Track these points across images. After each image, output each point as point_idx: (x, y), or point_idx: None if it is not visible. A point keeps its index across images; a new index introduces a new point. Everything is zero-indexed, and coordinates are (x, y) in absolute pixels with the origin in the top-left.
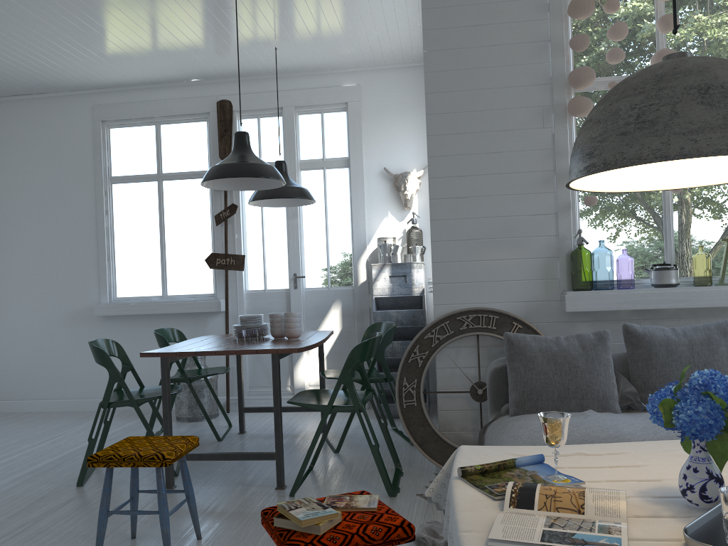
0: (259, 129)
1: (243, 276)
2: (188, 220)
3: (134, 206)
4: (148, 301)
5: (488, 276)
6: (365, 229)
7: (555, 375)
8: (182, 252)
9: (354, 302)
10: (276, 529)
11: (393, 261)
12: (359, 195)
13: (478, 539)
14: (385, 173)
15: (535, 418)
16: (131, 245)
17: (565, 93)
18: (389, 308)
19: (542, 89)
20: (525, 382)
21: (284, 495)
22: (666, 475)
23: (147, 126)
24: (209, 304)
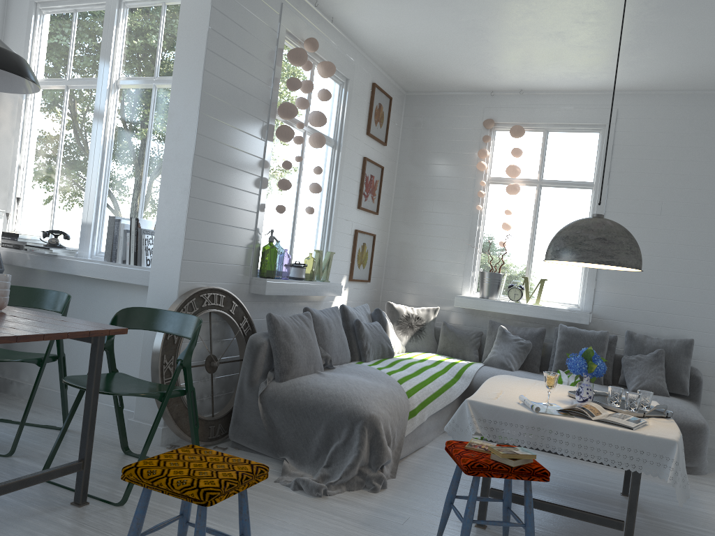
0: None
1: None
2: None
3: None
4: None
5: (217, 258)
6: None
7: (304, 347)
8: None
9: None
10: (511, 469)
11: None
12: None
13: (626, 429)
14: None
15: (312, 381)
16: None
17: (275, 117)
18: None
19: (265, 107)
20: (292, 353)
21: (107, 507)
22: (542, 396)
23: None
24: None
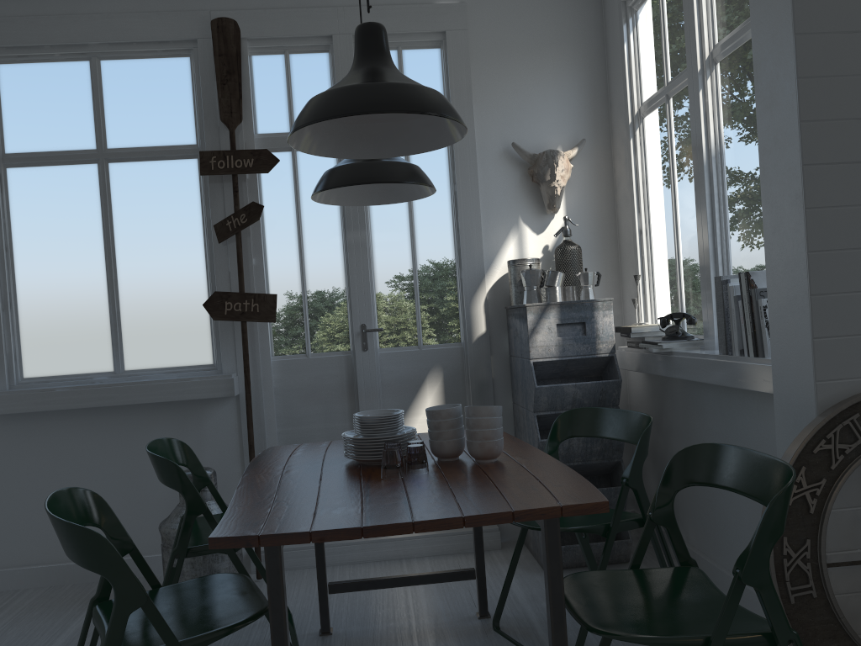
0: (288, 74)
1: (269, 332)
2: (159, 234)
3: (52, 209)
4: (89, 382)
5: None
6: (481, 246)
7: None
8: (150, 291)
9: (464, 370)
10: None
11: (550, 298)
12: (470, 189)
13: None
14: (512, 153)
15: None
16: (48, 281)
17: None
18: (545, 378)
19: None
20: None
21: None
22: None
23: (74, 62)
24: (212, 384)
